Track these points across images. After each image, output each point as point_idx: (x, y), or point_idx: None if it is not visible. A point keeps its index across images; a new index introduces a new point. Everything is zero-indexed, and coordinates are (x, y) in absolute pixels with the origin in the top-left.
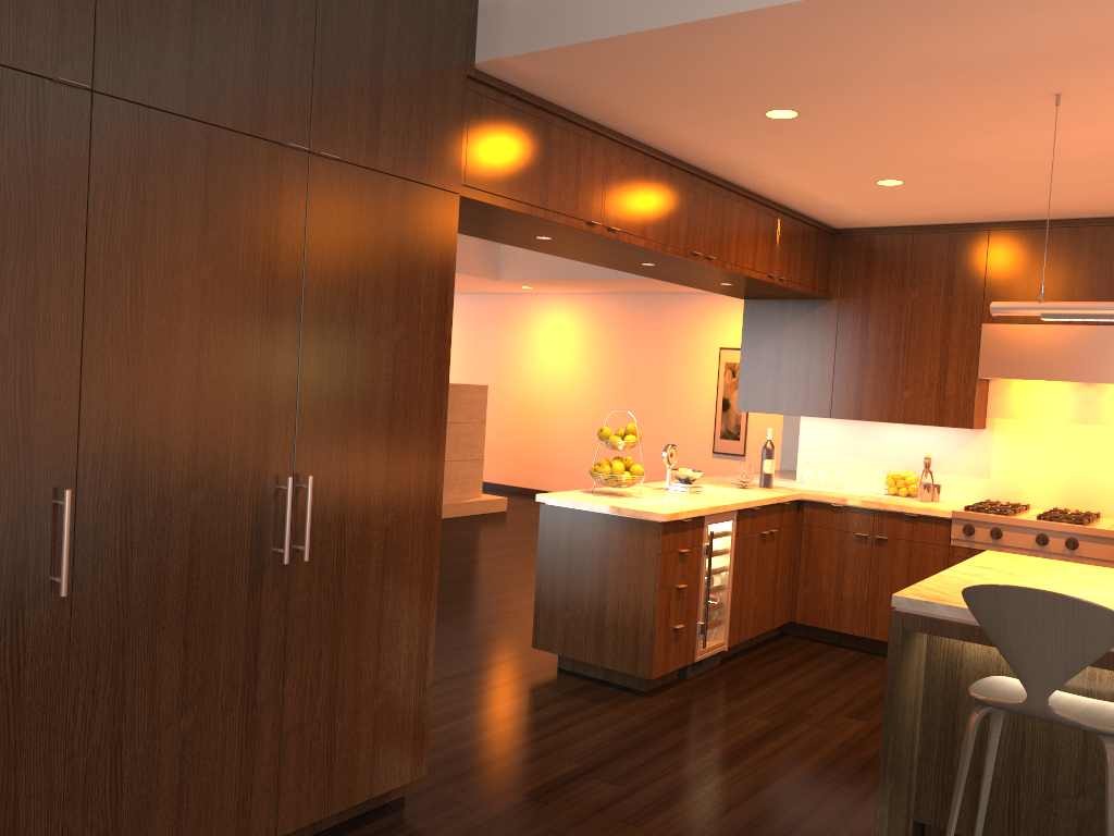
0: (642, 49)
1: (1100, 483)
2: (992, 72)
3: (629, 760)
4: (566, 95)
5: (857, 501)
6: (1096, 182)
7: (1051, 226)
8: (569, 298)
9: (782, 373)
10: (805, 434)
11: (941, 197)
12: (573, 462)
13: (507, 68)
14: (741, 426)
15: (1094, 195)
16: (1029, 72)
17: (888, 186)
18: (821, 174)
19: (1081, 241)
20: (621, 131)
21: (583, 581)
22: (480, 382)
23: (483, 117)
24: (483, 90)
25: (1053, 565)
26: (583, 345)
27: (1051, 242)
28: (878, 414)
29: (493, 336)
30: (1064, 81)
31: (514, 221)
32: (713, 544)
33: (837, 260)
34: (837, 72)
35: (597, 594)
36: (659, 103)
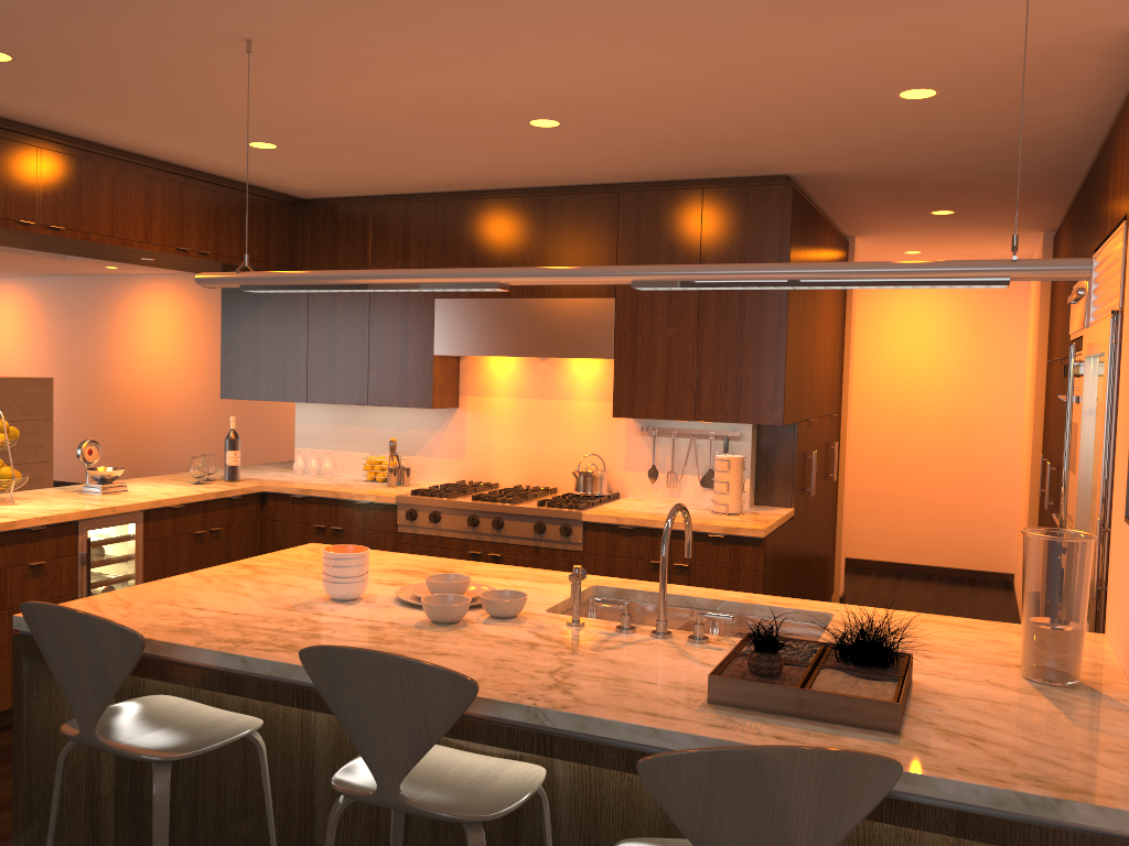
0: None
1: (557, 458)
2: (129, 7)
3: None
4: None
5: (314, 491)
6: (463, 148)
7: (489, 197)
8: (170, 279)
9: (261, 356)
10: (301, 421)
11: (345, 163)
12: (183, 457)
13: None
14: None
15: (486, 162)
16: (170, 9)
17: (269, 150)
18: (175, 134)
19: (515, 211)
20: None
21: None
22: (81, 374)
23: None
24: None
25: None
26: (187, 330)
27: (490, 213)
28: (349, 396)
29: (92, 323)
30: (226, 22)
31: None
32: (100, 552)
33: (305, 233)
34: None
35: None
36: None
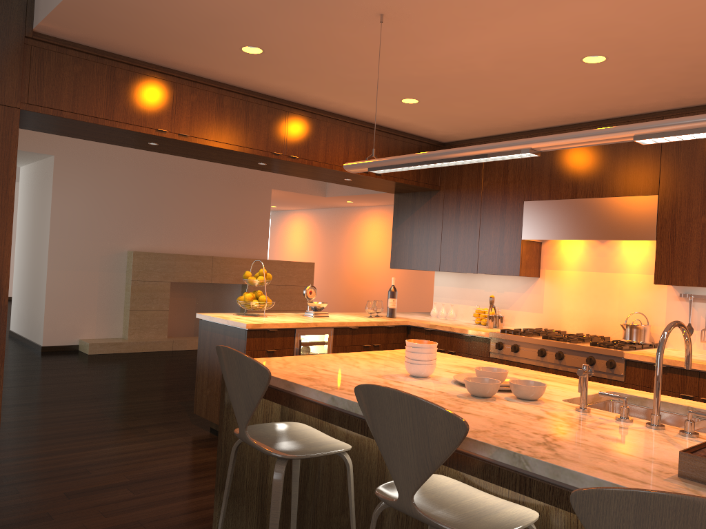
0: (94, 7)
1: (610, 315)
2: (310, 0)
3: (166, 480)
4: (117, 48)
5: (438, 326)
6: (538, 89)
7: (564, 130)
8: (381, 209)
9: (414, 242)
10: (437, 284)
11: (462, 111)
12: None
13: (54, 30)
14: None
15: (557, 101)
16: None
17: (414, 104)
18: (358, 97)
19: None
20: (191, 73)
21: (214, 369)
22: (332, 264)
23: (45, 62)
24: (45, 46)
25: (436, 356)
26: (388, 238)
27: None
28: (465, 267)
29: (339, 234)
30: (365, 2)
31: (103, 130)
32: (307, 349)
33: None
34: (224, 12)
35: (220, 378)
36: (174, 49)
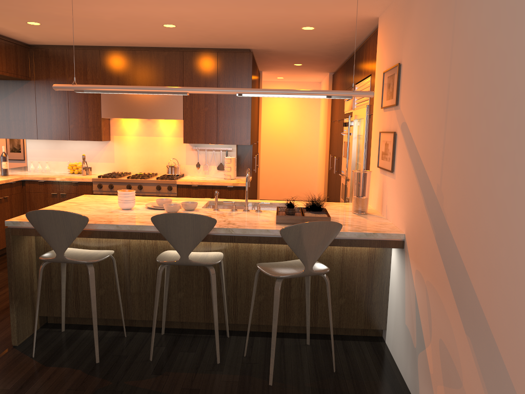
0: None
1: (156, 161)
2: None
3: None
4: None
5: (50, 178)
6: (127, 31)
7: (125, 50)
8: None
9: (11, 118)
10: (30, 148)
11: (66, 32)
12: None
13: None
14: (21, 145)
15: (132, 37)
16: None
17: (35, 25)
18: None
19: (137, 57)
20: None
21: None
22: None
23: None
24: None
25: (106, 197)
26: None
27: (125, 56)
28: (60, 136)
29: None
30: None
31: None
32: None
33: (31, 61)
34: None
35: None
36: None
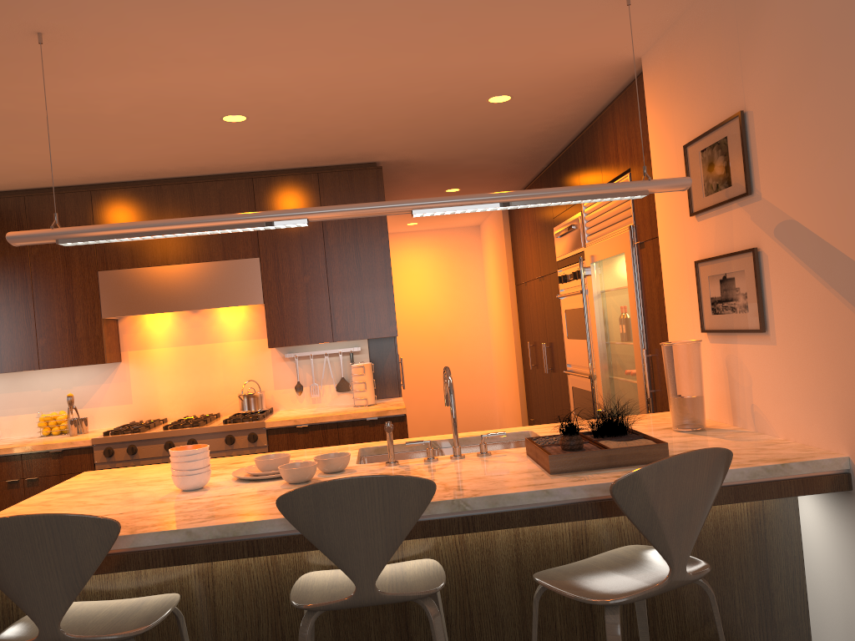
0: None
1: (216, 390)
2: None
3: None
4: None
5: (3, 449)
6: (148, 140)
7: (140, 186)
8: None
9: None
10: None
11: (25, 157)
12: None
13: None
14: None
15: (157, 154)
16: None
17: None
18: None
19: (166, 196)
20: None
21: None
22: None
23: None
24: None
25: (137, 471)
26: None
27: (143, 198)
28: (19, 364)
29: None
30: (33, 15)
31: None
32: None
33: None
34: None
35: None
36: None
